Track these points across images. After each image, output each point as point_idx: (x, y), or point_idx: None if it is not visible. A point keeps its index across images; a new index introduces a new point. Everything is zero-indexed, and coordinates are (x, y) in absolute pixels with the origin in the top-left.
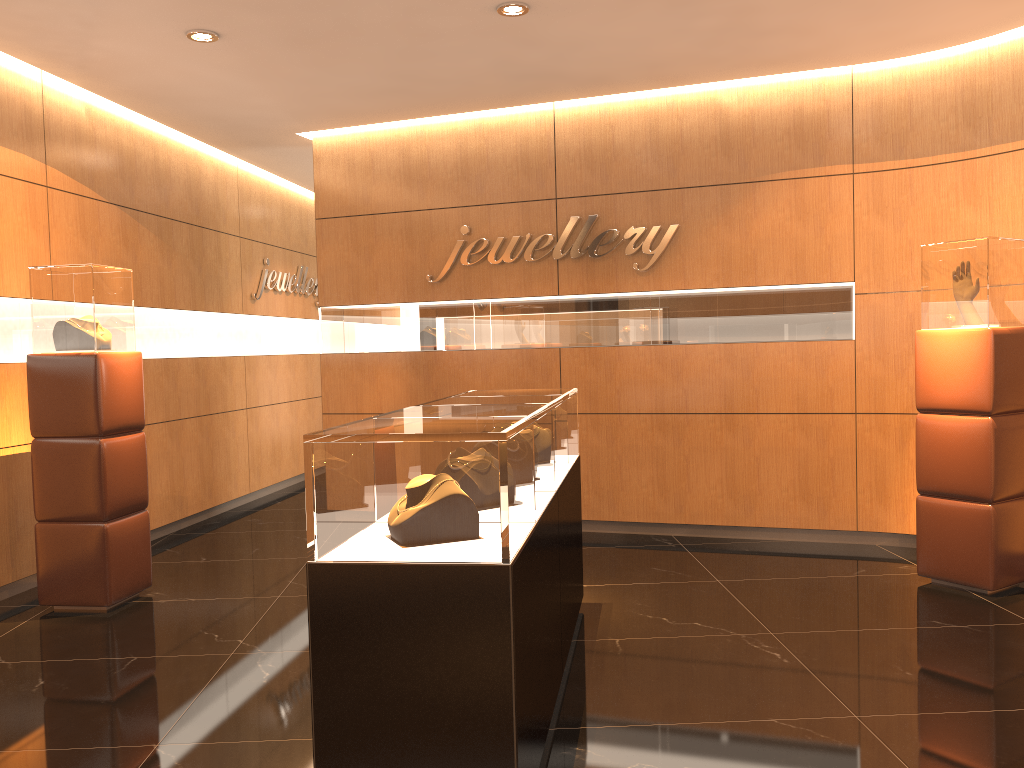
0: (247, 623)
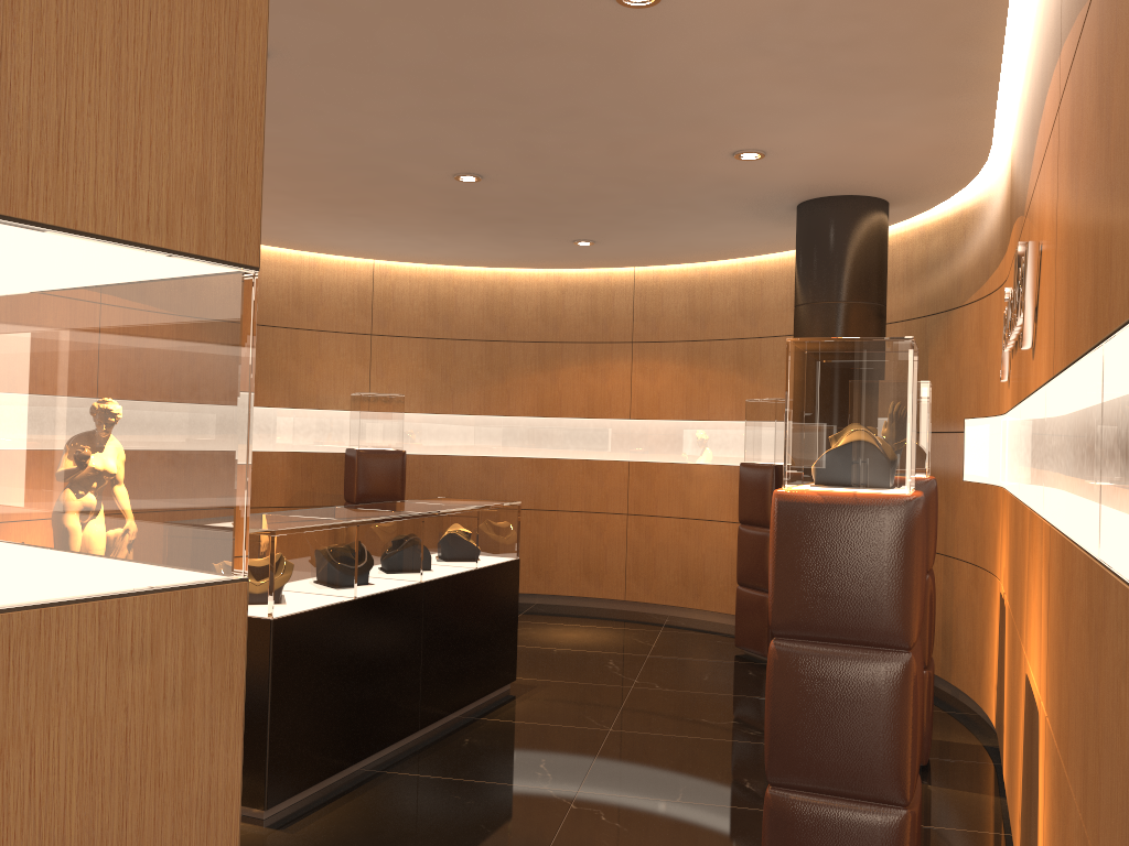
0: (570, 833)
